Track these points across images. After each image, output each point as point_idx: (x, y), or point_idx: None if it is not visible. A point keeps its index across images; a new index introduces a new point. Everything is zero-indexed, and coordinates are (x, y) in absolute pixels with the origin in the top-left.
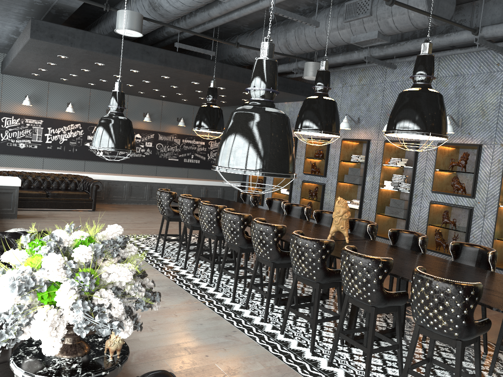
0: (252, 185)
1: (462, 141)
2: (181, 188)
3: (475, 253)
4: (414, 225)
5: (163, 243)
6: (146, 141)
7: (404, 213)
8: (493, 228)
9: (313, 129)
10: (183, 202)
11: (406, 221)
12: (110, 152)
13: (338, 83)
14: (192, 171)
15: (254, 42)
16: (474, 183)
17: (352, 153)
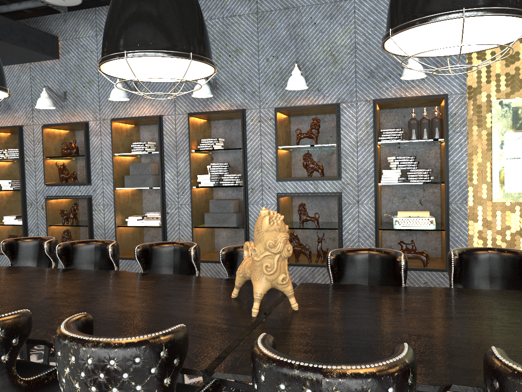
0: None
1: (310, 101)
2: None
3: (485, 263)
4: None
5: None
6: None
7: (236, 219)
8: (374, 215)
9: (168, 49)
10: None
11: (246, 229)
12: None
13: (88, 30)
14: None
15: None
16: (338, 159)
17: (128, 141)
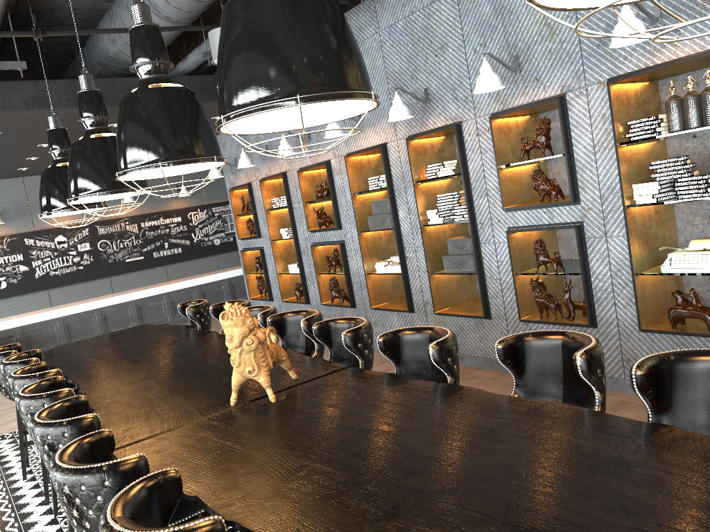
0: (252, 269)
1: (529, 97)
2: (157, 301)
3: (558, 354)
4: (495, 280)
5: (20, 452)
6: (78, 243)
7: (474, 262)
8: (629, 252)
9: (141, 163)
10: (5, 374)
11: (479, 276)
12: (20, 278)
13: None
14: (173, 267)
15: (115, 24)
16: (570, 175)
17: (373, 174)
